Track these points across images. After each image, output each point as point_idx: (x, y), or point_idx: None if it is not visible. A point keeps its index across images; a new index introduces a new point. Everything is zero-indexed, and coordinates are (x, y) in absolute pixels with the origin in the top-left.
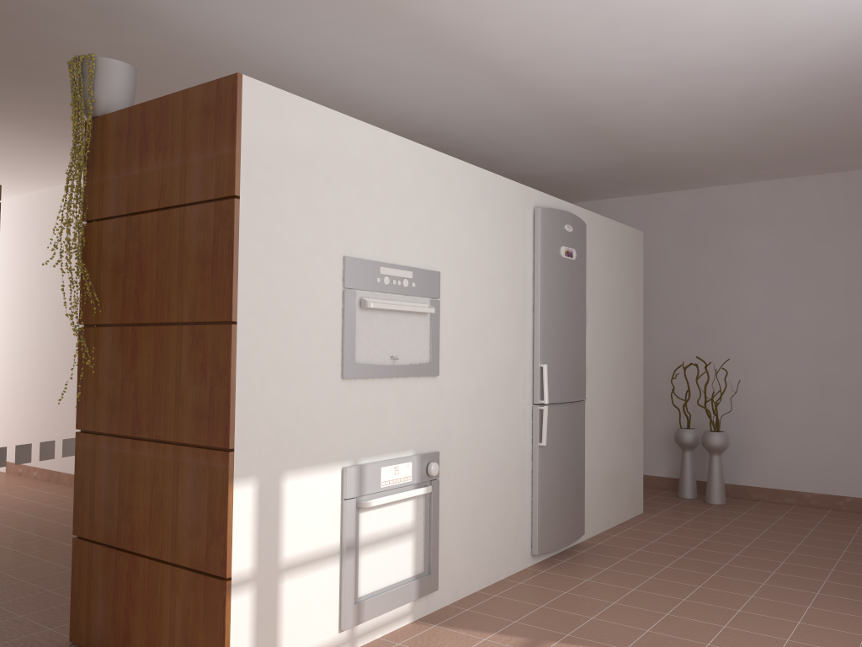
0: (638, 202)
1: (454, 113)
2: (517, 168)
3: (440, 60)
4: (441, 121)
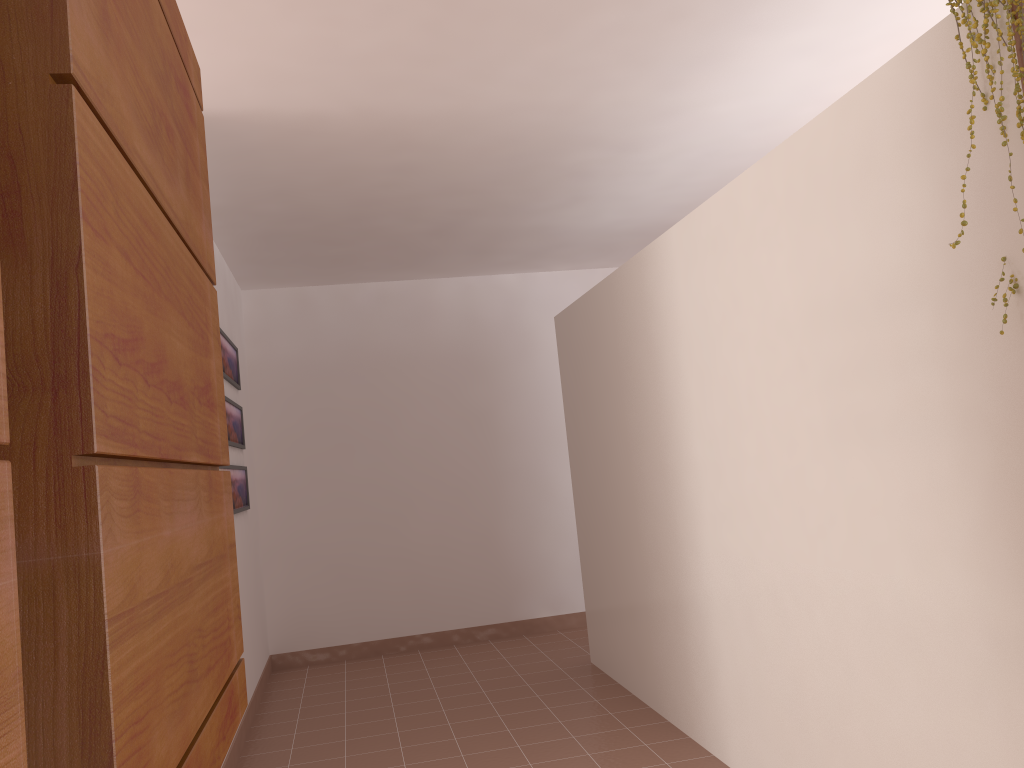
0: (579, 278)
1: (724, 121)
2: (572, 216)
3: (908, 42)
4: (682, 131)
